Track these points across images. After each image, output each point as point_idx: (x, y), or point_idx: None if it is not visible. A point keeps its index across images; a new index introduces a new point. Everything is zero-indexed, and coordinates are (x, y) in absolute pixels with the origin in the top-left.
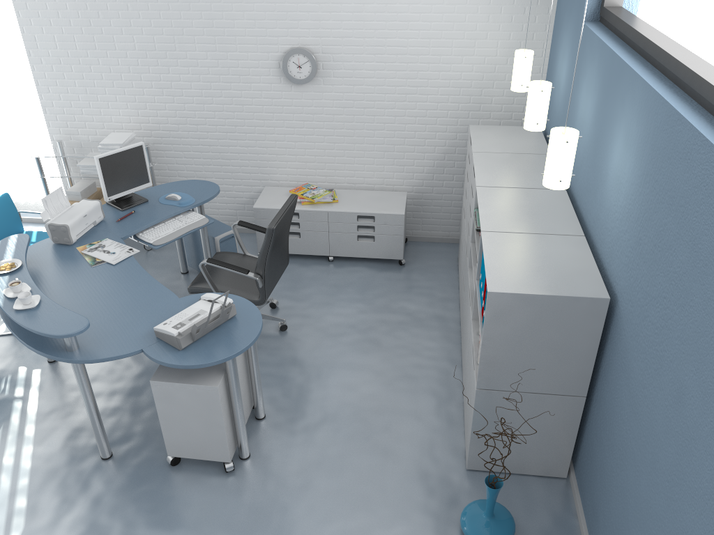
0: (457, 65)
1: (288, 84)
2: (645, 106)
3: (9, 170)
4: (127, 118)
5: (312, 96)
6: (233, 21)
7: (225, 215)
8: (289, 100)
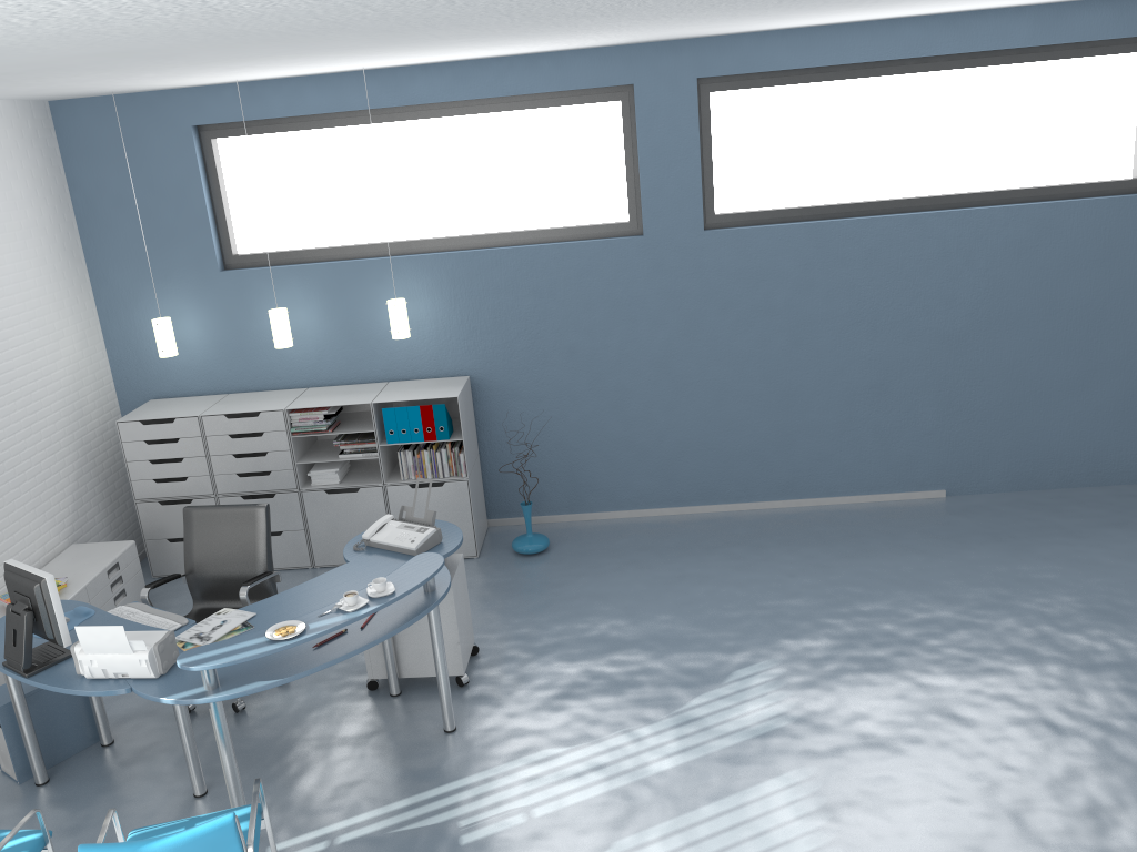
0: (55, 373)
1: None
2: (423, 267)
3: None
4: None
5: None
6: None
7: None
8: None
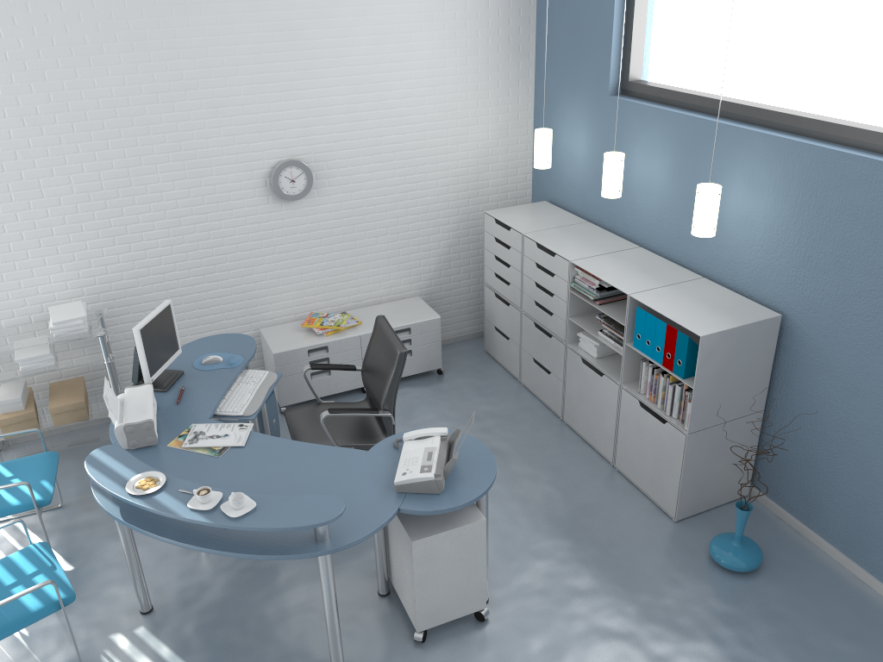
0: (453, 154)
1: (277, 203)
2: (777, 153)
3: None
4: (62, 284)
5: (306, 212)
6: (207, 140)
7: None
8: (279, 221)
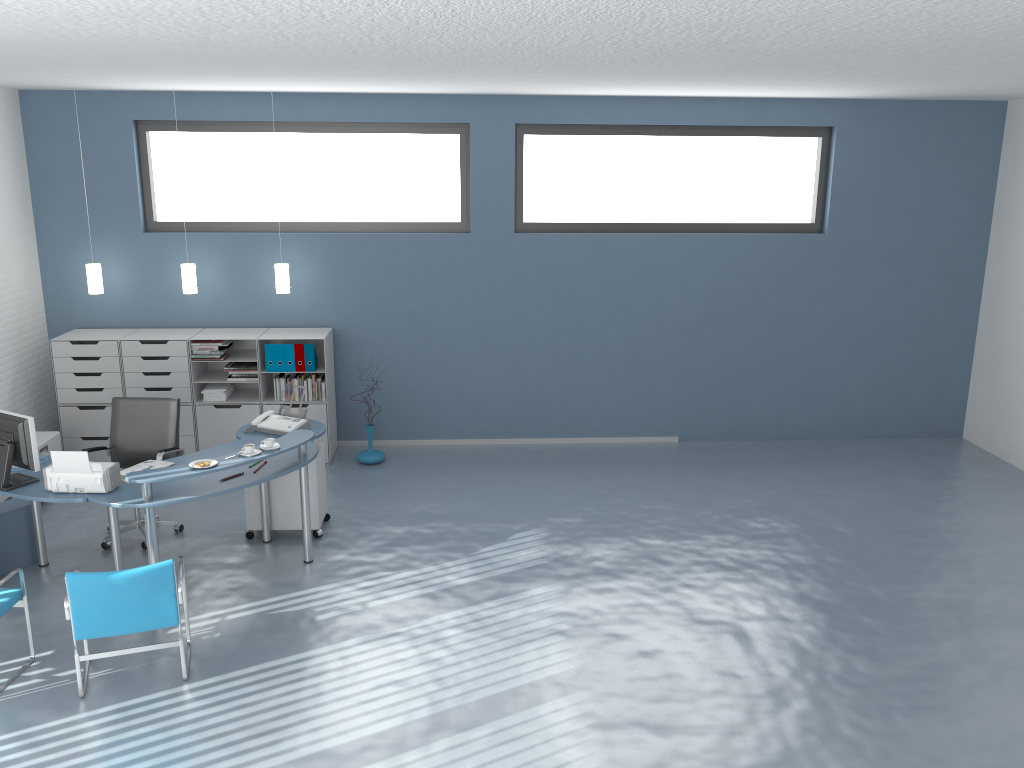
0: (5, 297)
1: None
2: (303, 242)
3: None
4: None
5: None
6: None
7: None
8: None
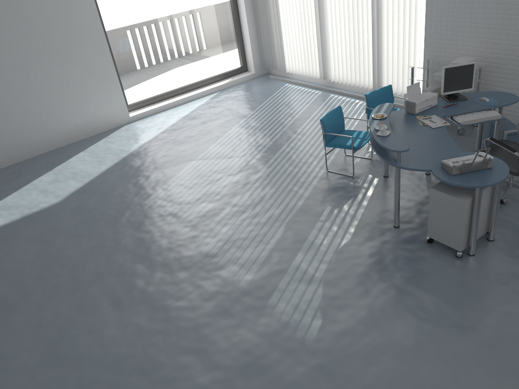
0: None
1: None
2: None
3: (395, 75)
4: (473, 48)
5: None
6: None
7: None
8: None
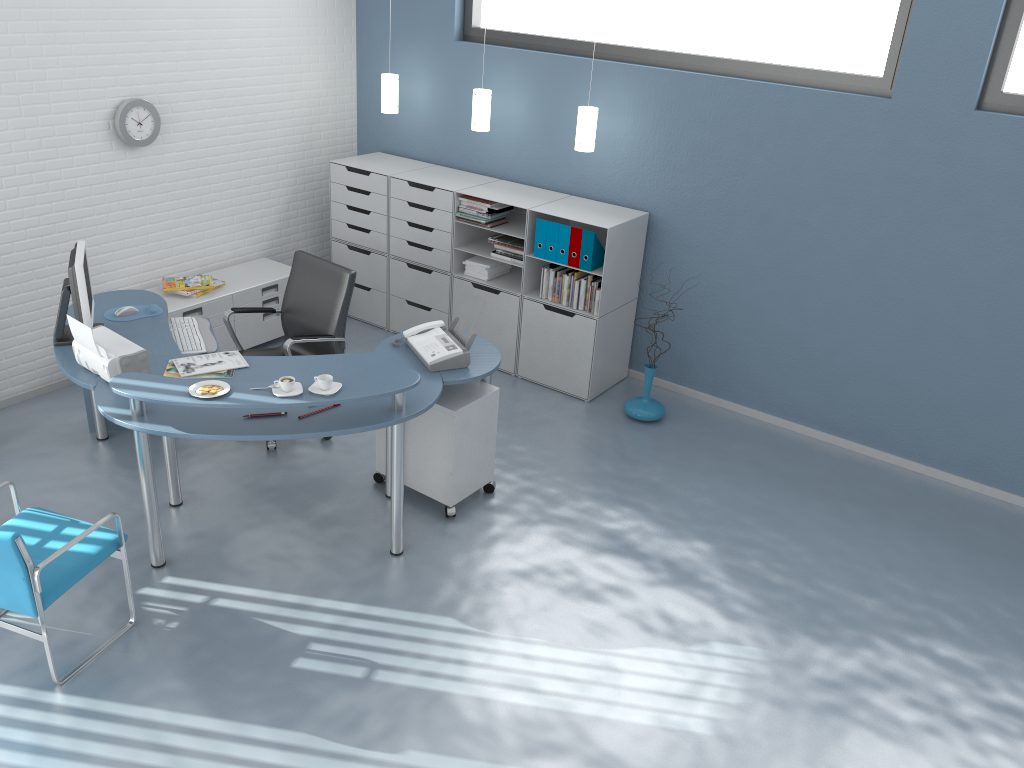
0: (289, 102)
1: (121, 150)
2: (634, 80)
3: None
4: None
5: (151, 161)
6: (45, 70)
7: (45, 366)
8: (123, 172)
